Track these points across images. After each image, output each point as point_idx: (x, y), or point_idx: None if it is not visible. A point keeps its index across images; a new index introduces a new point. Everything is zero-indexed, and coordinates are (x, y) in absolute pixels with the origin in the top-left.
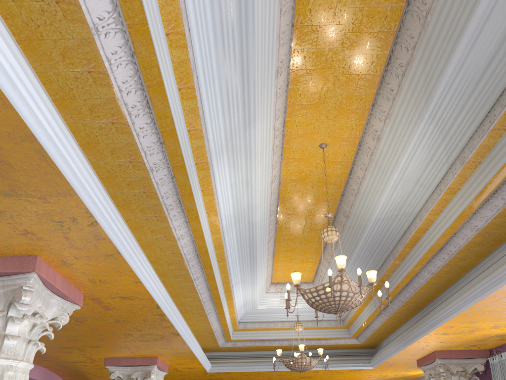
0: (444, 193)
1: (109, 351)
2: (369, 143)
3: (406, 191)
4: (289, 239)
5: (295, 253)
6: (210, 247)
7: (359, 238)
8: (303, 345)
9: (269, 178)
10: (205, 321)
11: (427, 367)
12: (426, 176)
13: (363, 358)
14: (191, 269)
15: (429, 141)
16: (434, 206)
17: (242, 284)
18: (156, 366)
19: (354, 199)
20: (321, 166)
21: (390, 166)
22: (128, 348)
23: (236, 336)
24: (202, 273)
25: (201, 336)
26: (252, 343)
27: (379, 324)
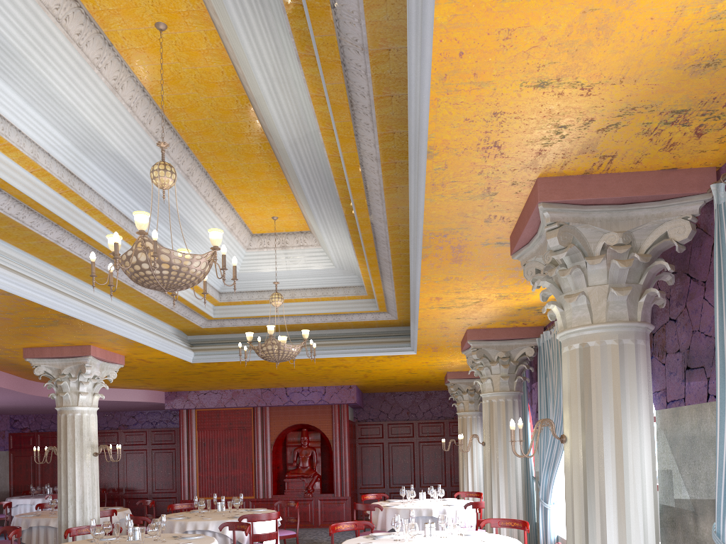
0: (314, 104)
1: (15, 340)
2: (216, 20)
3: (294, 97)
4: (226, 170)
5: (252, 190)
6: (45, 196)
7: (293, 169)
8: (272, 326)
9: (99, 84)
10: (141, 296)
11: (469, 352)
12: (297, 75)
13: (403, 340)
14: (36, 229)
15: (259, 20)
16: (319, 123)
17: (183, 241)
18: (90, 358)
19: (259, 109)
20: (185, 59)
21: (245, 61)
22: (34, 336)
23: (220, 312)
24: (64, 232)
25: (159, 315)
26: (245, 322)
27: (392, 293)
